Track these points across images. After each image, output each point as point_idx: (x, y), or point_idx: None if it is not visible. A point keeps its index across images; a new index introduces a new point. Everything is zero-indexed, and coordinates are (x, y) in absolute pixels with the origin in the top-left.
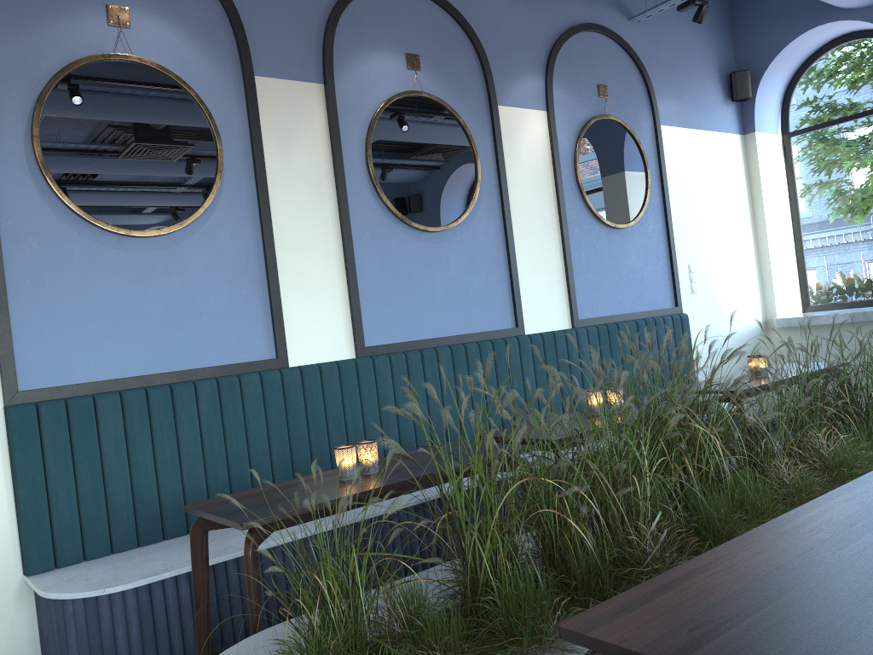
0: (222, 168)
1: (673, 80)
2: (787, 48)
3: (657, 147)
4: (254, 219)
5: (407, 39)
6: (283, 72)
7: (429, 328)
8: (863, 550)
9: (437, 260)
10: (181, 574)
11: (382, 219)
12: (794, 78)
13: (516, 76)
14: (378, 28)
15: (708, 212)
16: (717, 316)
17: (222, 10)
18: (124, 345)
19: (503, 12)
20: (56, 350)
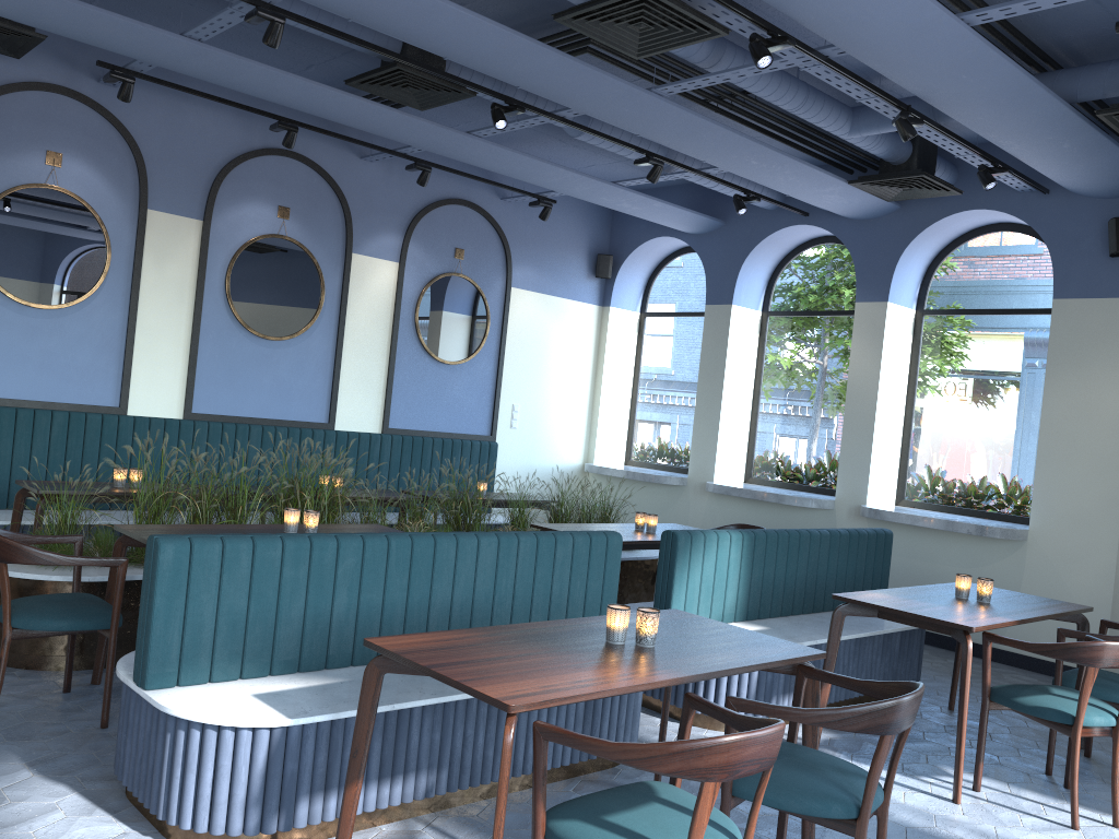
0: (107, 270)
1: (535, 252)
2: (643, 246)
3: (504, 305)
4: (124, 308)
5: (282, 195)
6: (172, 208)
7: (250, 409)
8: (253, 531)
9: (270, 361)
10: (9, 525)
11: (229, 324)
12: (657, 269)
13: (376, 232)
14: (259, 185)
15: (545, 365)
16: (533, 451)
17: (133, 161)
18: (8, 377)
19: (376, 182)
20: None
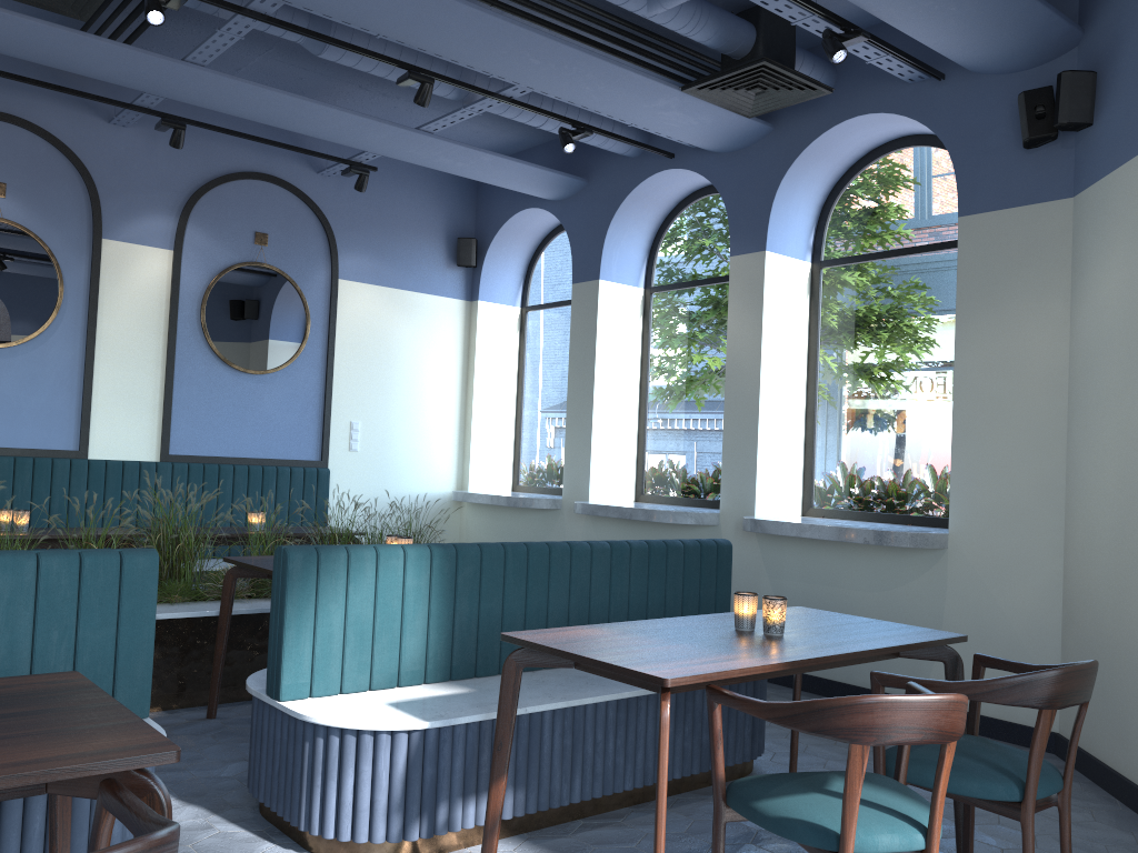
0: None
1: (371, 237)
2: (509, 223)
3: (330, 301)
4: None
5: None
6: None
7: None
8: None
9: None
10: None
11: None
12: (536, 254)
13: (138, 213)
14: None
15: (394, 373)
16: (384, 478)
17: None
18: None
19: (134, 152)
20: None
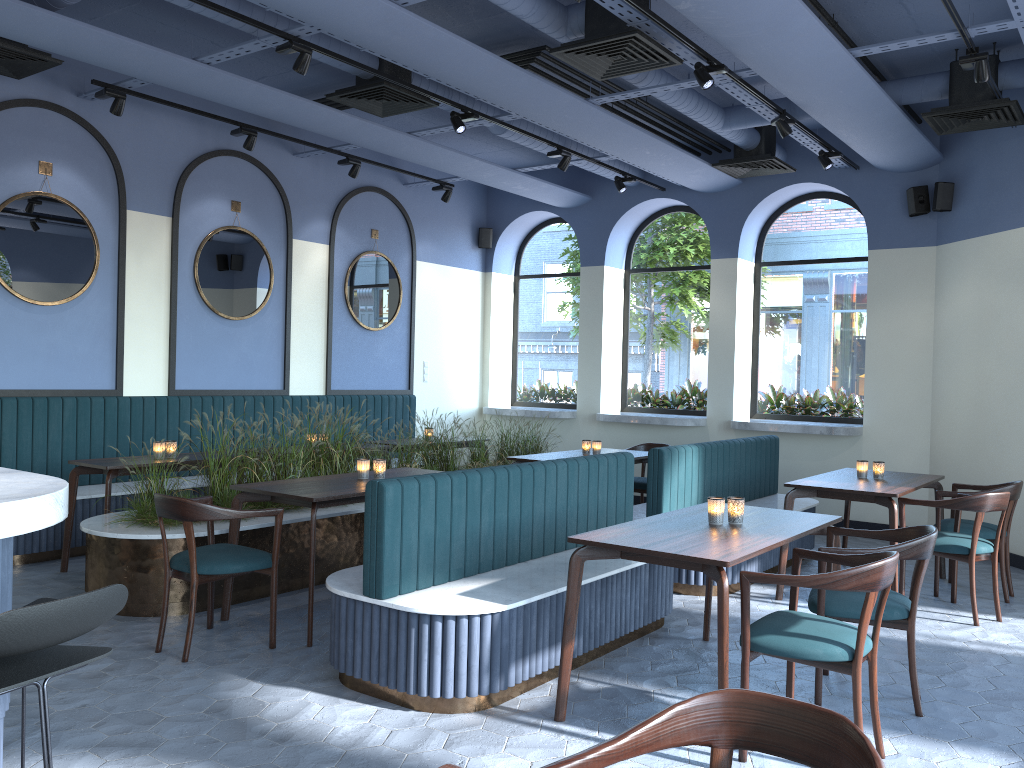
0: (97, 267)
1: (432, 229)
2: (518, 219)
3: (412, 276)
4: (113, 300)
5: (234, 191)
6: (146, 208)
7: (221, 383)
8: (337, 480)
9: (234, 339)
10: None
11: (199, 308)
12: (527, 238)
13: (310, 219)
14: (215, 183)
15: (446, 325)
16: (441, 400)
17: (111, 167)
18: (21, 370)
19: (307, 175)
20: None
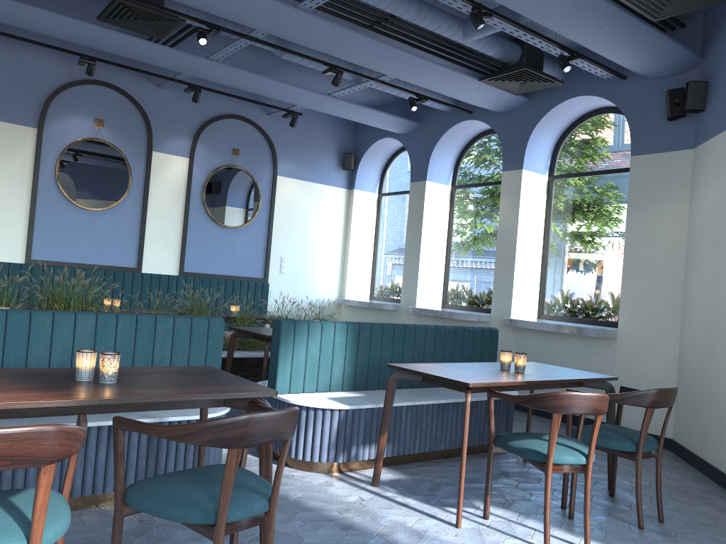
0: None
1: (296, 152)
2: (373, 146)
3: (272, 188)
4: None
5: (98, 111)
6: (14, 120)
7: (76, 257)
8: None
9: (91, 224)
10: None
11: (59, 199)
12: (388, 163)
13: (171, 137)
14: (80, 104)
15: (306, 229)
16: (298, 289)
17: None
18: None
19: (170, 103)
20: None
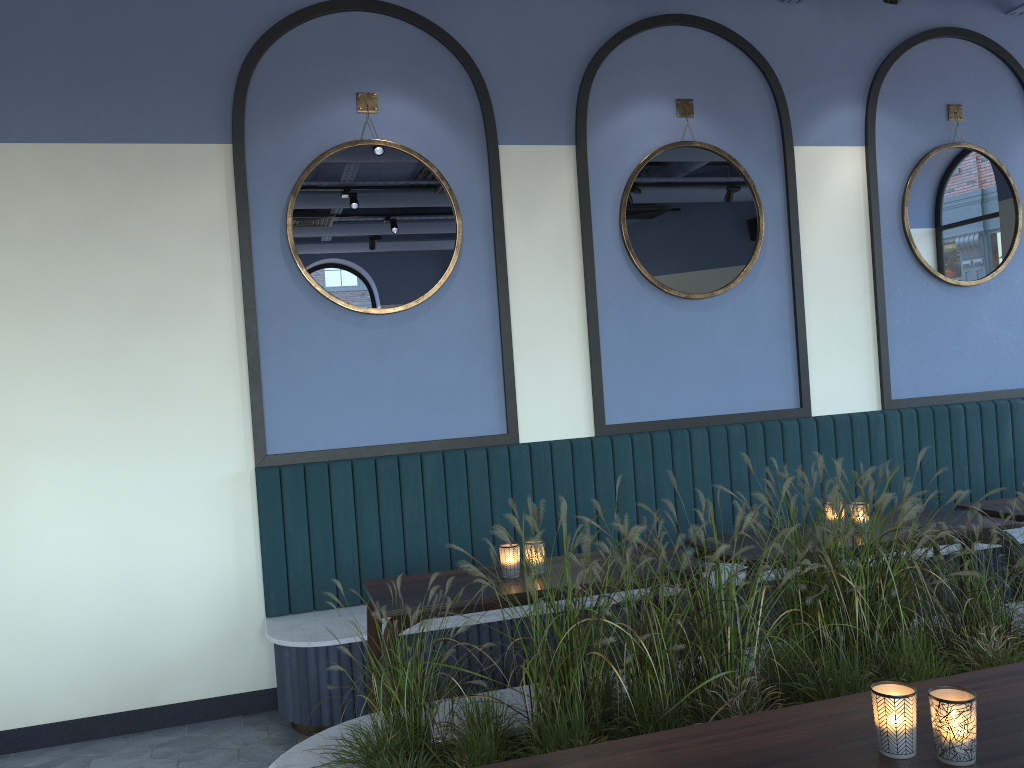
0: (459, 243)
1: None
2: None
3: None
4: (491, 293)
5: (678, 83)
6: (530, 137)
7: (685, 407)
8: (802, 761)
9: (701, 330)
10: None
11: (635, 287)
12: None
13: (823, 108)
14: (644, 75)
15: None
16: None
17: (468, 81)
18: (359, 417)
19: (811, 32)
20: (300, 419)
